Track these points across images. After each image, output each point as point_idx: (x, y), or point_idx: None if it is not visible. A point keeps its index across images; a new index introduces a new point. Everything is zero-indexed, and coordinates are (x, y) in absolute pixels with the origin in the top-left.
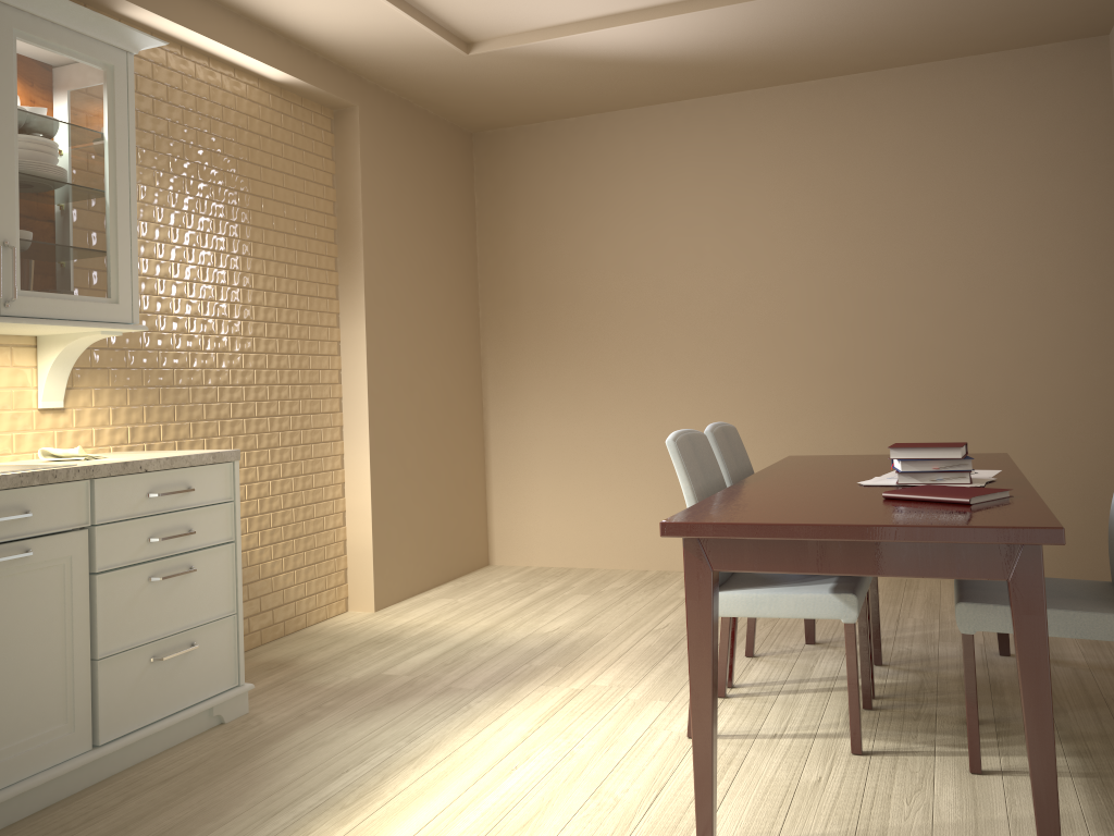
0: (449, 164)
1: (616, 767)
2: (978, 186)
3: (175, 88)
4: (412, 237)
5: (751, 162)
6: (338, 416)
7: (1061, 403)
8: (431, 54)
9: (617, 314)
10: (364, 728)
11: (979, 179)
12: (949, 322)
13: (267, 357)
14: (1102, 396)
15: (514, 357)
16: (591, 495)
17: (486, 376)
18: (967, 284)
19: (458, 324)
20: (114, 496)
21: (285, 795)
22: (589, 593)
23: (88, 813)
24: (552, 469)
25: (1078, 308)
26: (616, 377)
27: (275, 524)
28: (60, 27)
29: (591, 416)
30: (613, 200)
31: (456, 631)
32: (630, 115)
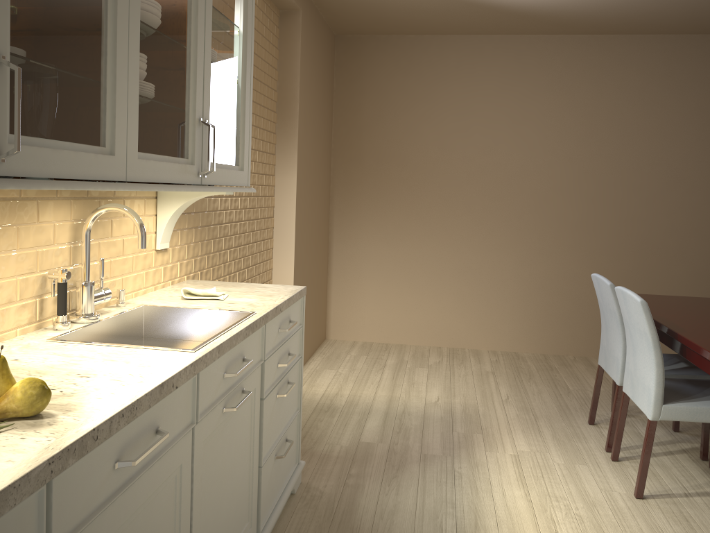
0: (327, 57)
1: (621, 528)
2: (680, 119)
3: None
4: (314, 111)
5: (536, 84)
6: (272, 241)
7: None
8: None
9: (433, 175)
10: (407, 496)
11: (681, 114)
12: (652, 202)
13: (248, 200)
14: None
15: (354, 198)
16: (404, 296)
17: (333, 209)
18: (666, 179)
19: (324, 173)
20: (269, 335)
21: None
22: (424, 367)
23: None
24: (377, 277)
25: None
26: (428, 218)
27: None
28: None
29: (408, 243)
30: (437, 97)
31: (370, 401)
32: (454, 39)
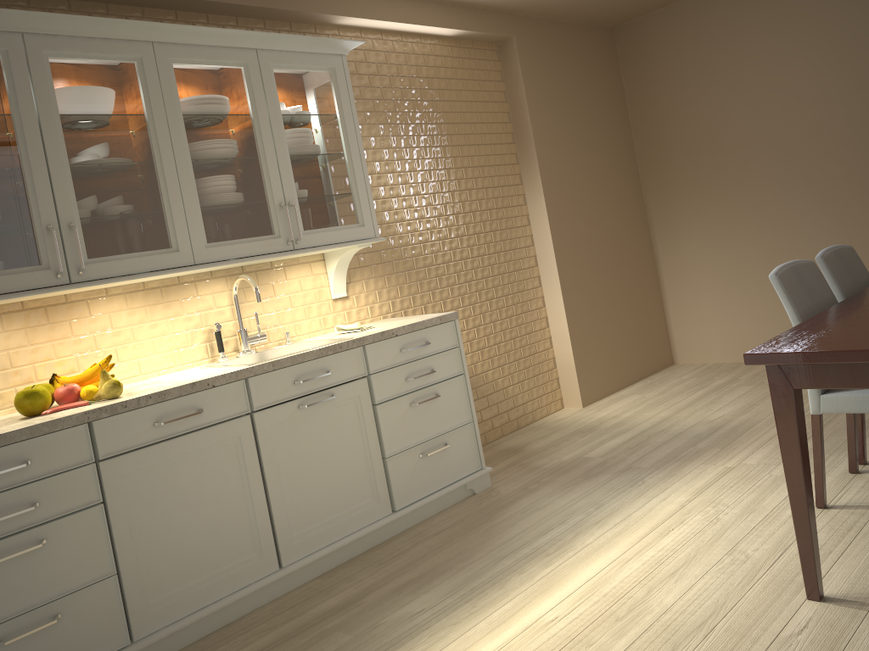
0: (596, 59)
1: (751, 531)
2: None
3: (382, 63)
4: (573, 125)
5: None
6: (535, 269)
7: None
8: None
9: (754, 152)
10: (567, 498)
11: None
12: None
13: (475, 237)
14: None
15: (671, 201)
16: (750, 304)
17: (651, 219)
18: None
19: (621, 183)
20: (379, 354)
21: (510, 545)
22: (752, 384)
23: (393, 553)
24: (714, 286)
25: None
26: (760, 205)
27: (500, 352)
28: (297, 53)
29: (742, 240)
30: (738, 58)
31: (641, 421)
32: None
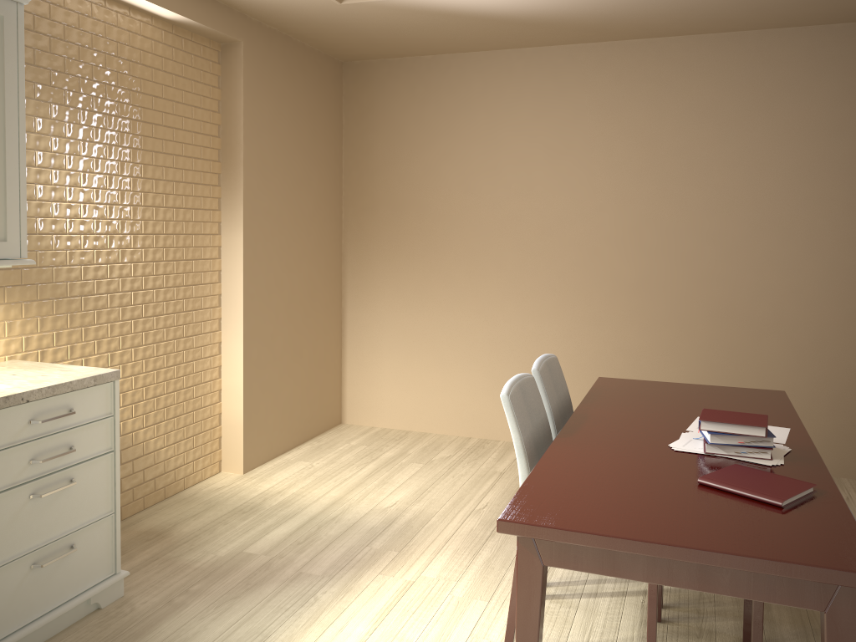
0: (322, 90)
1: None
2: (769, 142)
3: (72, 27)
4: (287, 155)
5: (578, 106)
6: (217, 310)
7: (820, 328)
8: (308, 1)
9: (457, 226)
10: (223, 622)
11: (770, 135)
12: (734, 255)
13: (154, 265)
14: (855, 326)
15: (369, 255)
16: (428, 374)
17: (346, 269)
18: (752, 224)
19: (324, 227)
20: None
21: None
22: (422, 462)
23: None
24: (396, 350)
25: (843, 251)
26: (454, 278)
27: (159, 407)
28: None
29: (431, 309)
30: (459, 129)
31: (310, 502)
32: (478, 57)
